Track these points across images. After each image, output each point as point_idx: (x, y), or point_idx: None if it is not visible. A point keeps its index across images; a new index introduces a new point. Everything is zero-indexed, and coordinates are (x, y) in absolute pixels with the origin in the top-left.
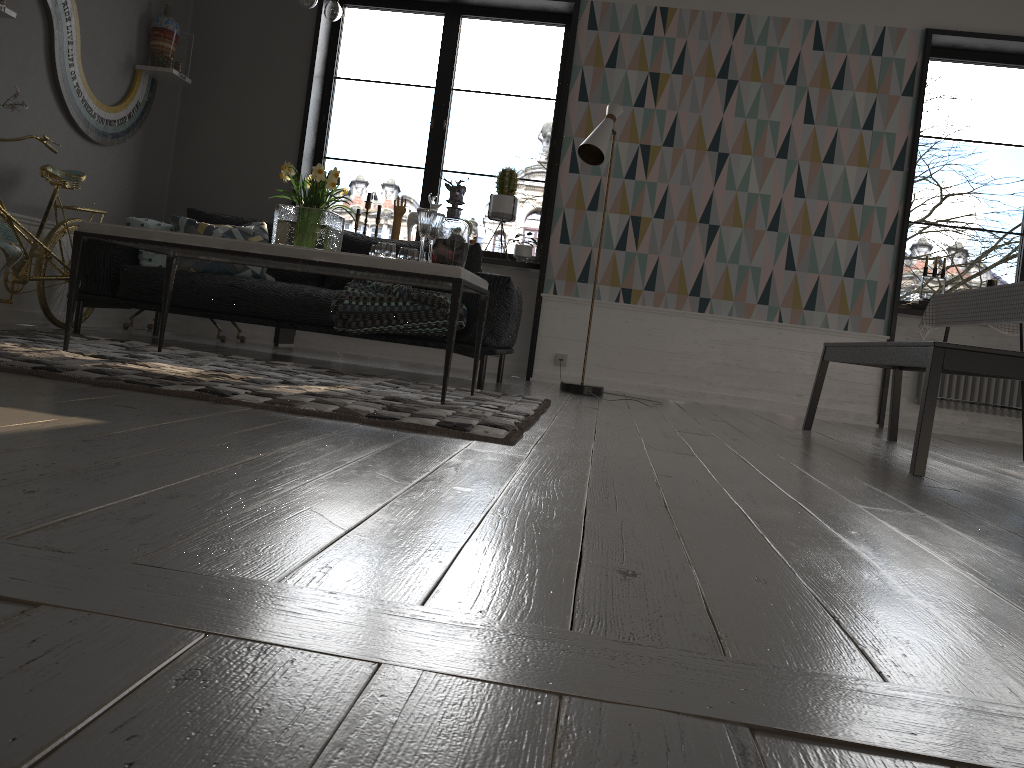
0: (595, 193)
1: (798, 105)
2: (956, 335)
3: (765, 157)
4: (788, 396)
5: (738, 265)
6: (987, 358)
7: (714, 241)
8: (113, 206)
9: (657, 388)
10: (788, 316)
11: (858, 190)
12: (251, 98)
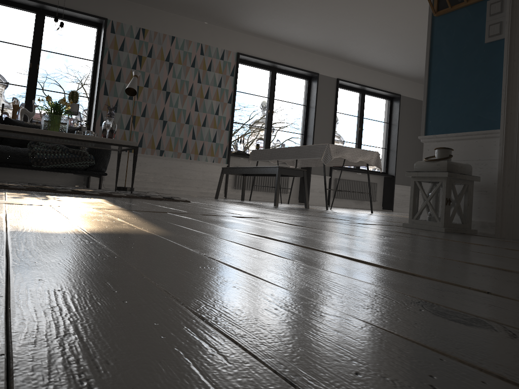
0: (115, 104)
1: (195, 75)
2: (246, 163)
3: (184, 94)
4: (194, 188)
5: (175, 137)
6: (291, 170)
7: (165, 127)
8: None
9: (144, 187)
10: (193, 157)
11: (216, 110)
12: None
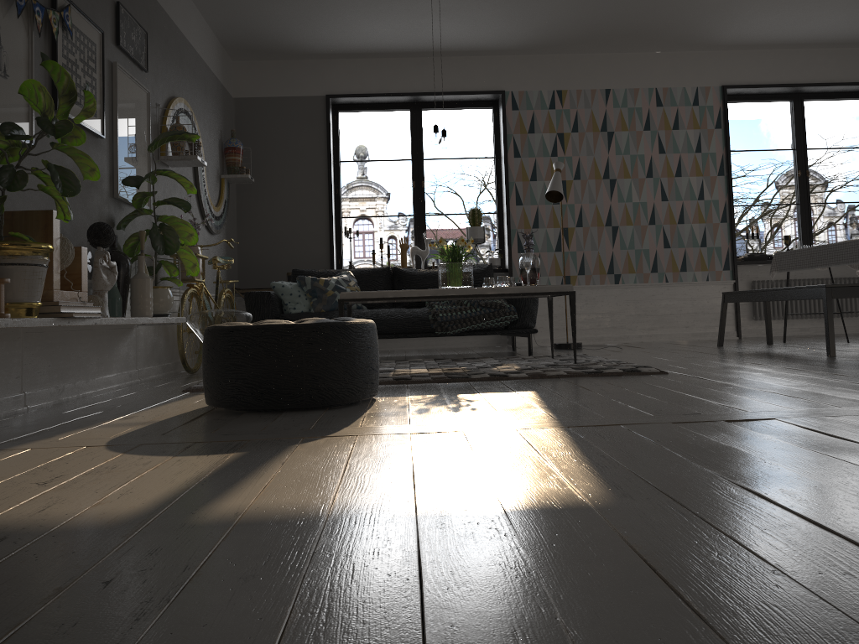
0: (535, 216)
1: (653, 142)
2: (770, 272)
3: (639, 178)
4: (680, 328)
5: (634, 250)
6: (852, 289)
7: (617, 236)
8: (220, 275)
9: (597, 338)
10: (671, 277)
11: (699, 191)
12: (288, 184)
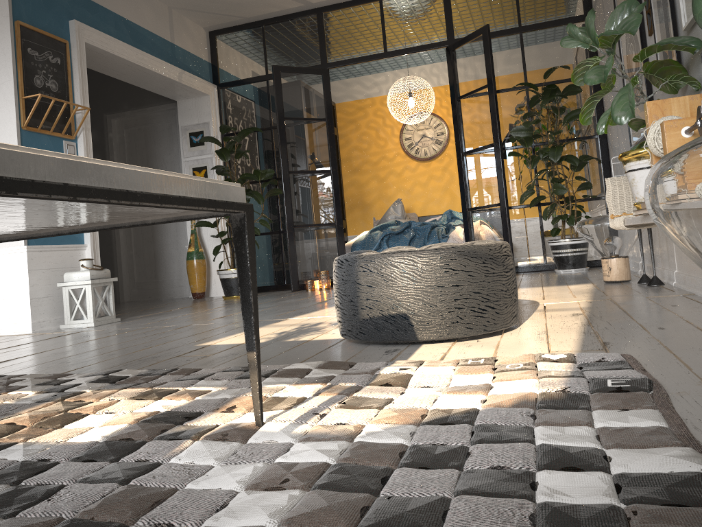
0: None
1: None
2: None
3: None
4: None
5: None
6: None
7: None
8: None
9: None
10: None
11: None
12: None
